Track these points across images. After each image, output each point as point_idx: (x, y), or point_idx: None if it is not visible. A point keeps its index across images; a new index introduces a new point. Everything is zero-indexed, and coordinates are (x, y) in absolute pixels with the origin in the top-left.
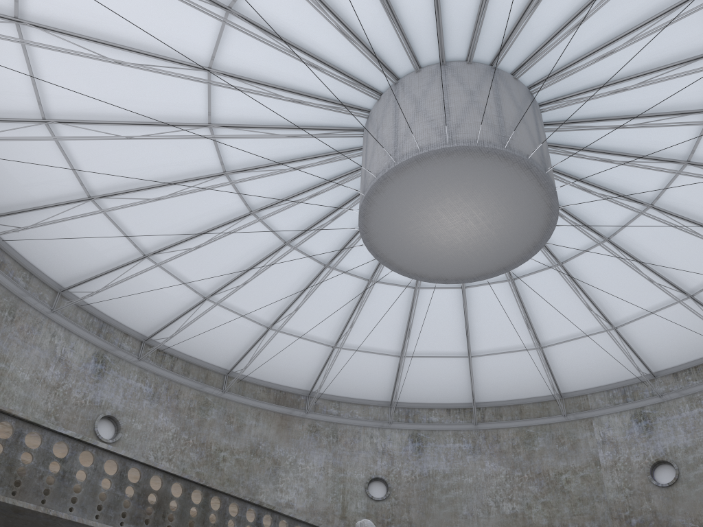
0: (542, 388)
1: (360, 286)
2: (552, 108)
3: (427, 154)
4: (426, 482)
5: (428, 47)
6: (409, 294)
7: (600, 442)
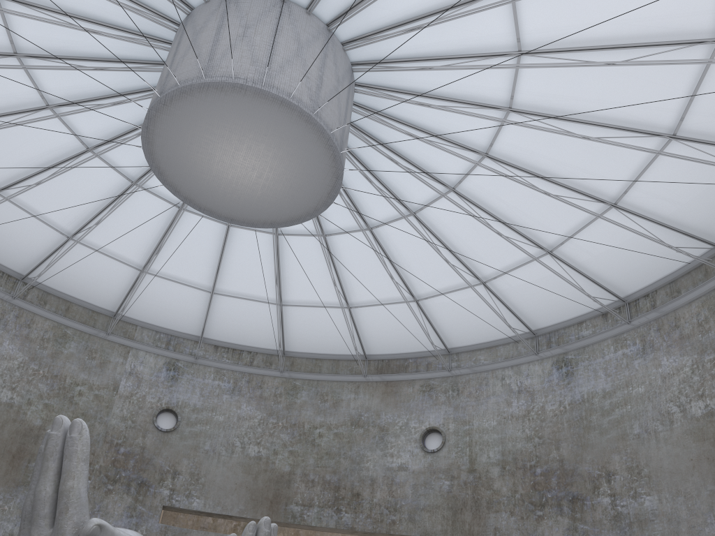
0: (104, 299)
1: (30, 102)
2: (349, 130)
3: (294, 106)
4: None
5: (331, 5)
6: (74, 149)
7: (128, 372)
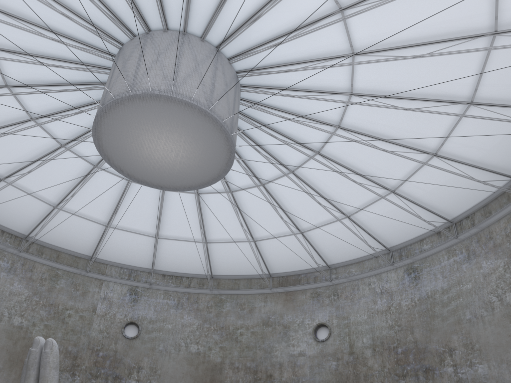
0: (83, 248)
1: (19, 117)
2: (240, 118)
3: (194, 106)
4: None
5: (218, 34)
6: (52, 146)
7: (102, 298)
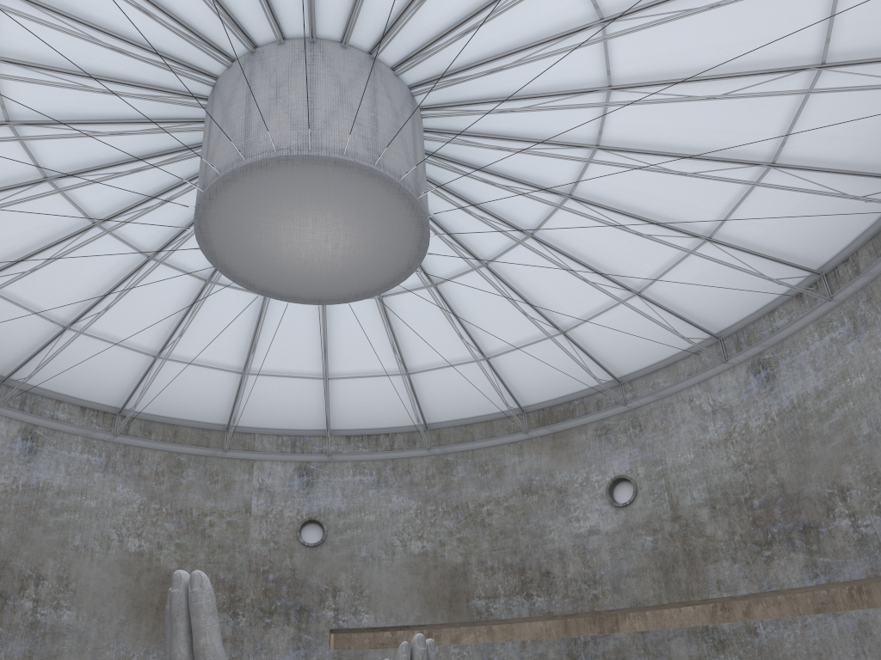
0: (211, 413)
1: (75, 224)
2: (429, 162)
3: (350, 164)
4: (32, 496)
5: (368, 30)
6: (134, 261)
7: (257, 488)
